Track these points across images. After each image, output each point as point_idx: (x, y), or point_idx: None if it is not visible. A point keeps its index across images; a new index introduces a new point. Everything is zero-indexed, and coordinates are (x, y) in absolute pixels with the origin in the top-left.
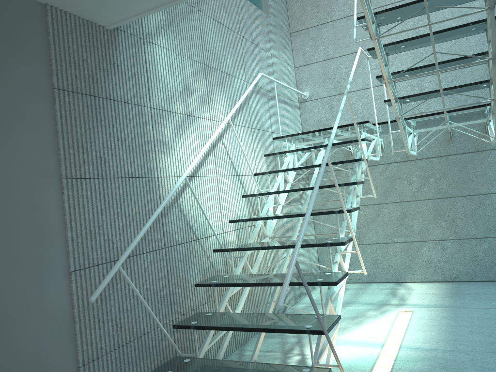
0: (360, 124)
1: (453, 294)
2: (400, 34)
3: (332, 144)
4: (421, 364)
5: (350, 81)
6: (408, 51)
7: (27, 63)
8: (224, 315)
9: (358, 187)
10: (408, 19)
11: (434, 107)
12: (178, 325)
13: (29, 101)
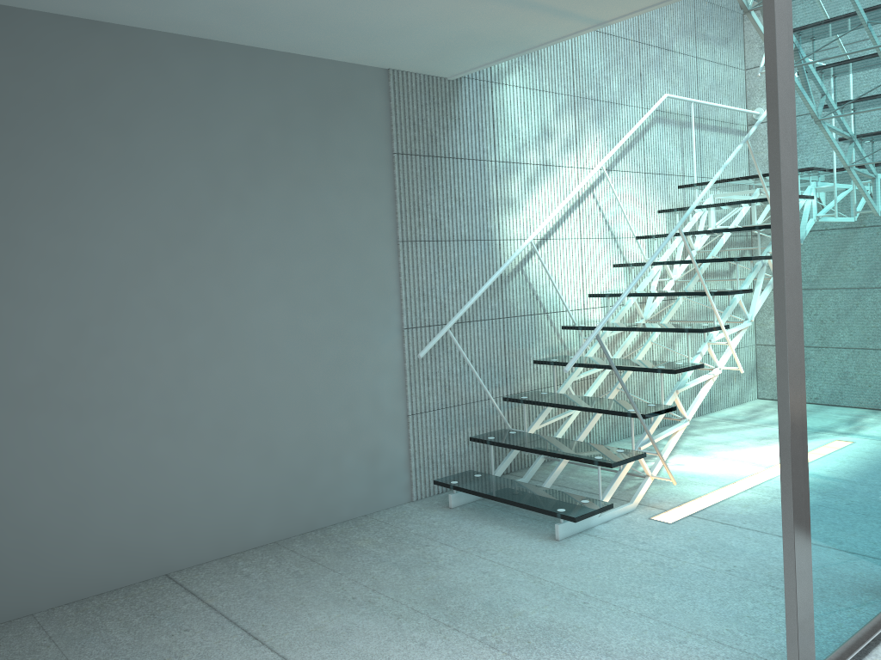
0: None
1: None
2: None
3: (747, 201)
4: None
5: (759, 121)
6: None
7: (370, 132)
8: (558, 395)
9: None
10: None
11: None
12: (508, 397)
13: (371, 169)
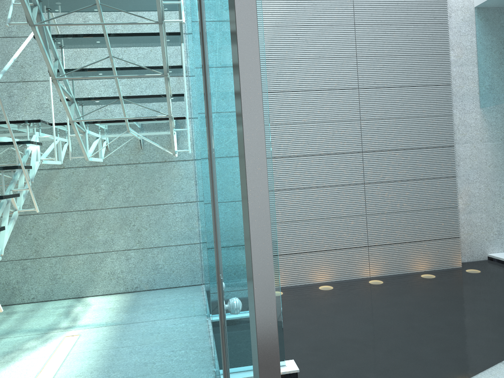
0: (30, 123)
1: (129, 307)
2: (97, 28)
3: None
4: None
5: (5, 70)
6: (104, 48)
7: None
8: None
9: (18, 198)
10: (106, 14)
11: (127, 112)
12: None
13: None
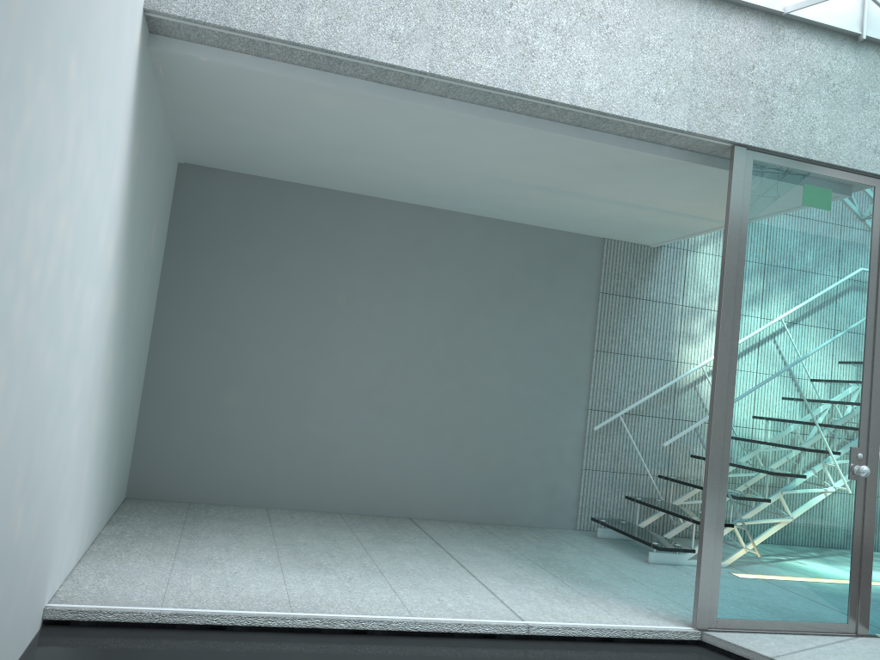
0: None
1: None
2: None
3: None
4: None
5: None
6: None
7: (585, 277)
8: (699, 481)
9: None
10: None
11: None
12: (661, 475)
13: (582, 300)
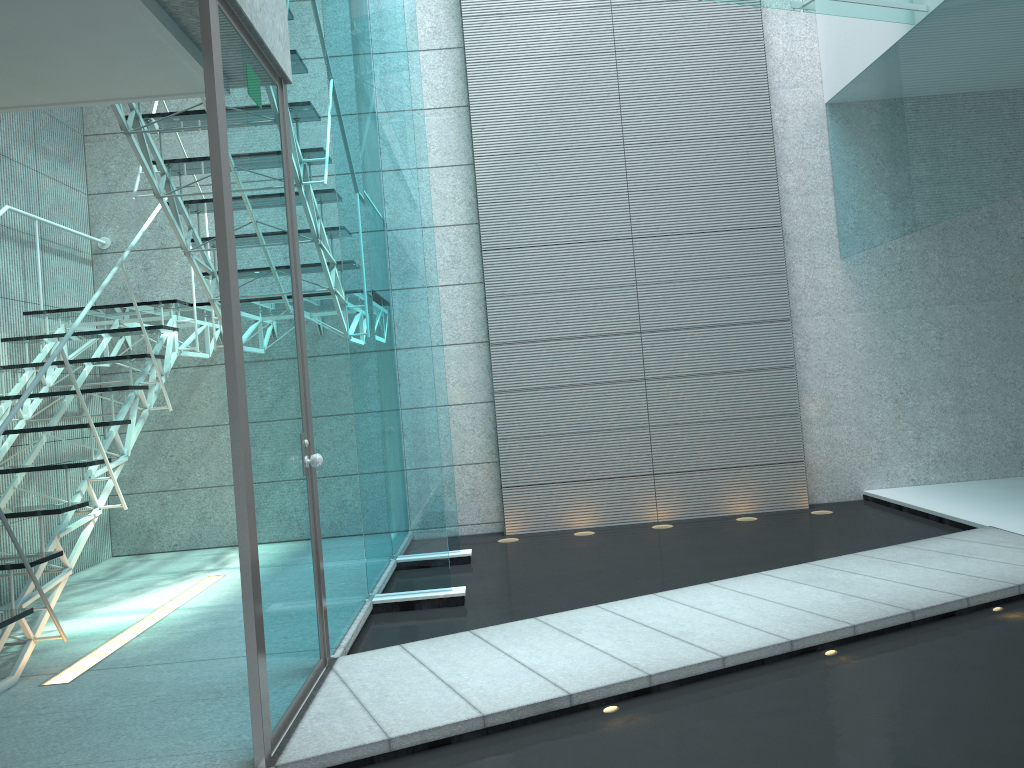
0: (165, 304)
1: None
2: None
3: (113, 330)
4: (189, 620)
5: (132, 246)
6: None
7: None
8: None
9: (149, 395)
10: None
11: None
12: None
13: None
